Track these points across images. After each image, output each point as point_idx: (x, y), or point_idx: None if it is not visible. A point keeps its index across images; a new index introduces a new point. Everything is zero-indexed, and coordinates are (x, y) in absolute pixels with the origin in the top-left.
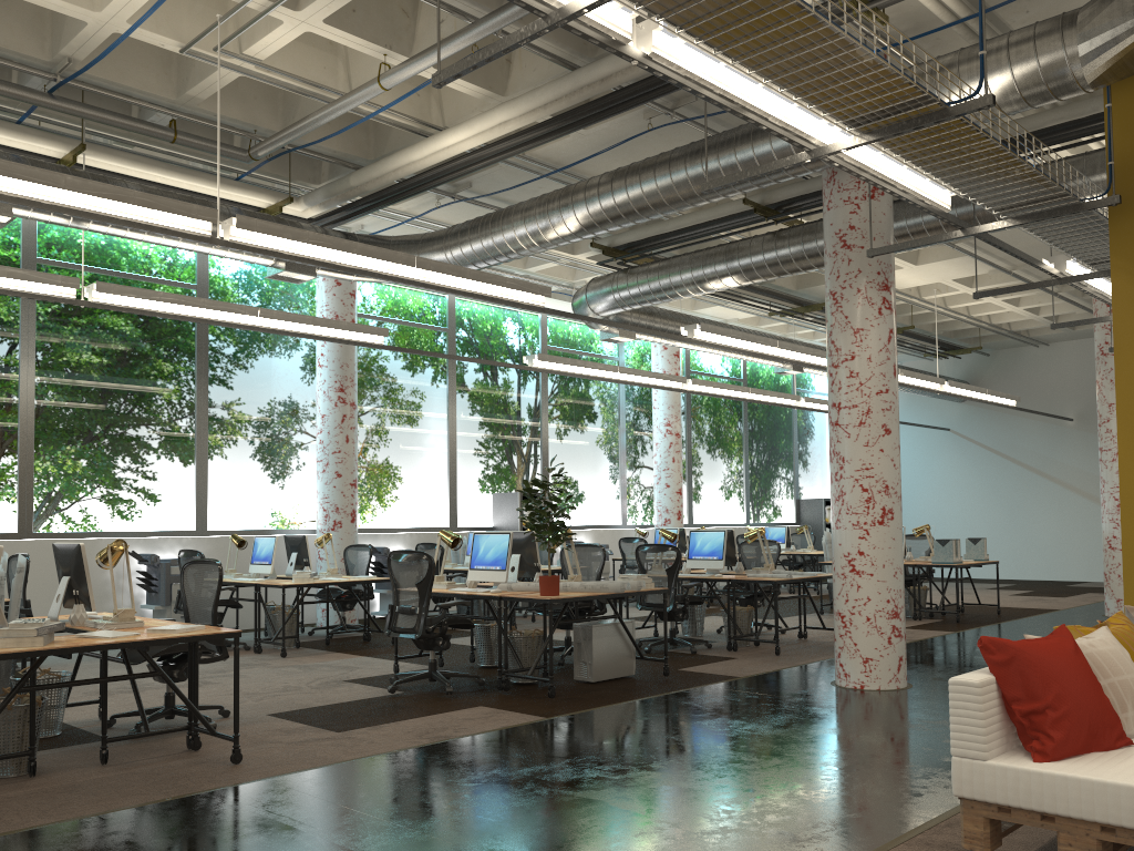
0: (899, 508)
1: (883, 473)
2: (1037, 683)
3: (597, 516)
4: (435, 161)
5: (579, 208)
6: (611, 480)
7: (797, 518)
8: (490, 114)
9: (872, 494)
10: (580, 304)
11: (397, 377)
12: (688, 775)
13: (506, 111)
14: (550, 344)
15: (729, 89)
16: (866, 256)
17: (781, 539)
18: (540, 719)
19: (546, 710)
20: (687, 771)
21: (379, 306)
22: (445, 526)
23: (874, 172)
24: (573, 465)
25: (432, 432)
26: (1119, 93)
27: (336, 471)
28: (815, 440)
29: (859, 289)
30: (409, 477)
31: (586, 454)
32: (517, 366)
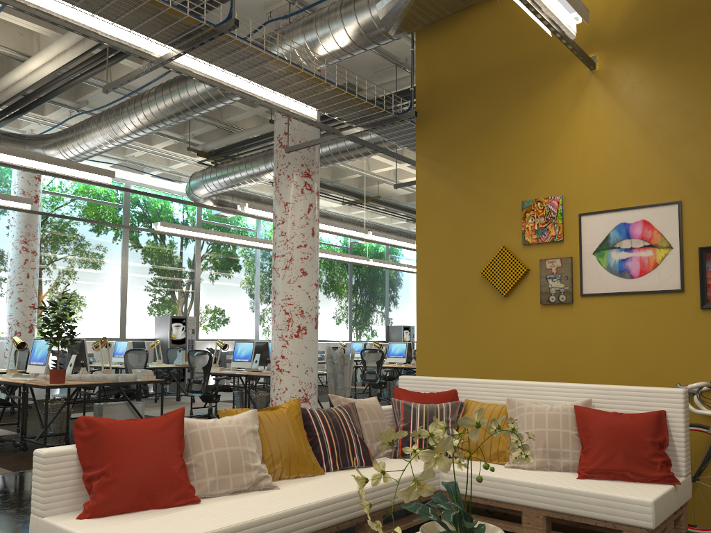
0: (313, 326)
1: (300, 302)
2: (104, 454)
3: (236, 333)
4: (33, 80)
5: (125, 116)
6: (248, 310)
7: (387, 337)
8: (50, 47)
9: (291, 316)
10: (188, 189)
11: (81, 236)
12: (19, 518)
13: (58, 44)
14: (204, 218)
15: (43, 5)
16: (294, 153)
17: (360, 350)
18: (5, 473)
19: (25, 466)
20: (24, 515)
21: (69, 188)
22: (116, 337)
23: (228, 84)
24: (218, 299)
25: (108, 274)
26: (423, 43)
27: (18, 297)
28: (401, 288)
29: (289, 176)
30: (88, 303)
31: (229, 292)
32: (144, 229)
